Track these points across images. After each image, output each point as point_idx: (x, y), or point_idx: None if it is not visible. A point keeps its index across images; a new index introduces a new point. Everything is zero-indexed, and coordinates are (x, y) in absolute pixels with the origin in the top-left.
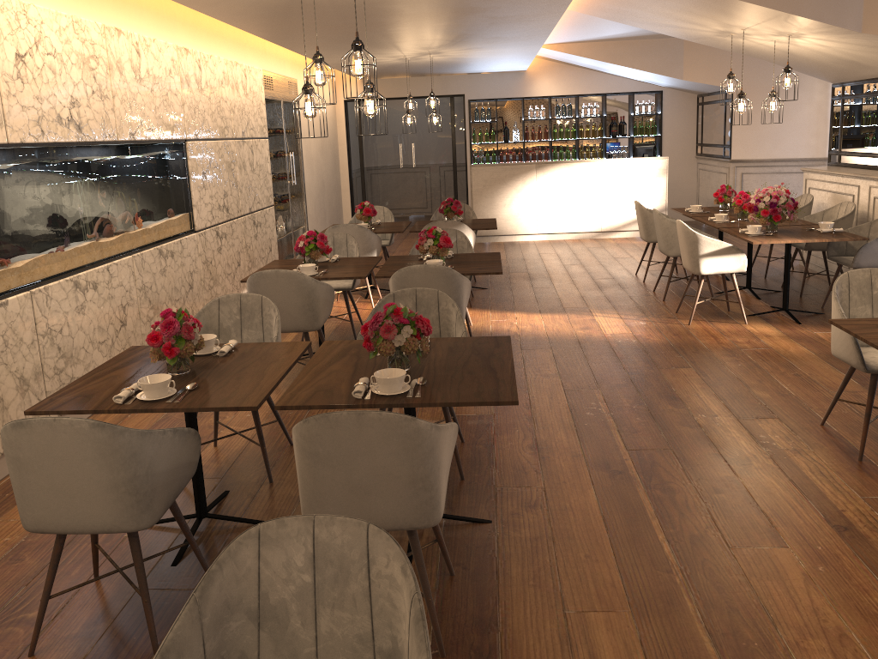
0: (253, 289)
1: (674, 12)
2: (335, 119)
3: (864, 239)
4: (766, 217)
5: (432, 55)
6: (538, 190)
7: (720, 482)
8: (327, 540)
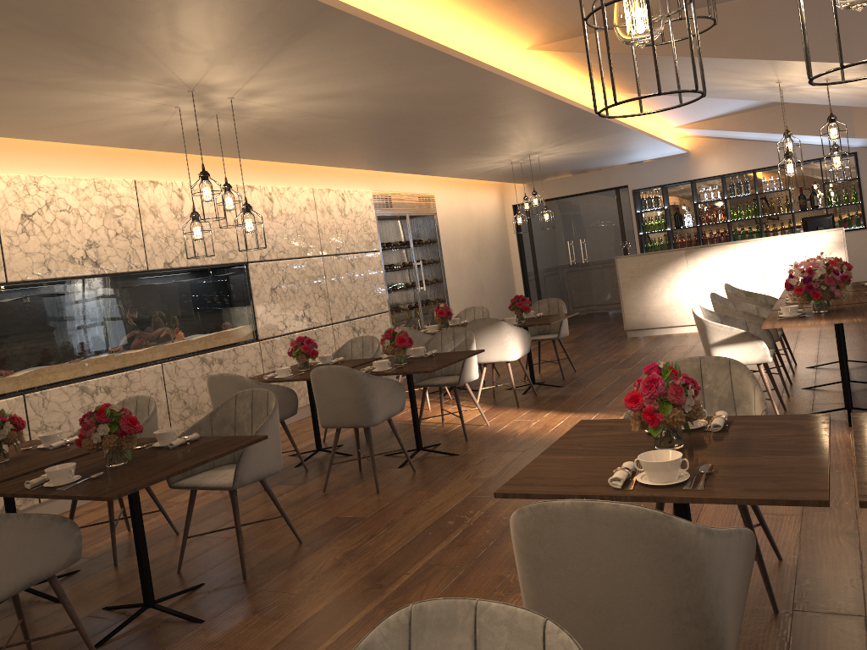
0: (209, 391)
1: (691, 78)
2: (504, 224)
3: None
4: (802, 295)
5: (536, 155)
6: (690, 278)
7: None
8: None
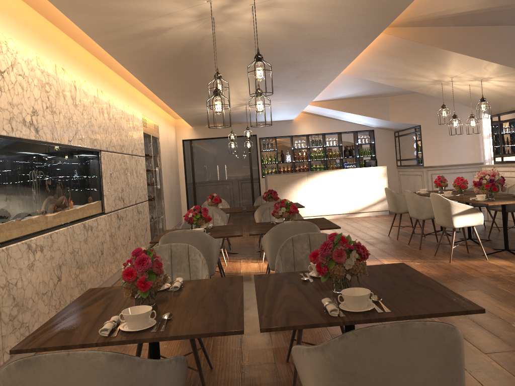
0: None
1: (410, 68)
2: (177, 151)
3: None
4: (488, 189)
5: (246, 105)
6: (309, 189)
7: None
8: None
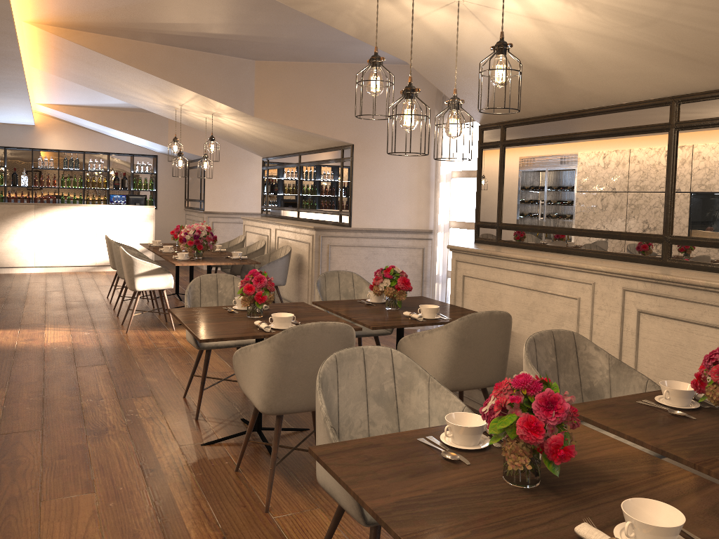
0: None
1: (125, 84)
2: None
3: (257, 263)
4: (192, 246)
5: None
6: (36, 228)
7: (69, 450)
8: None
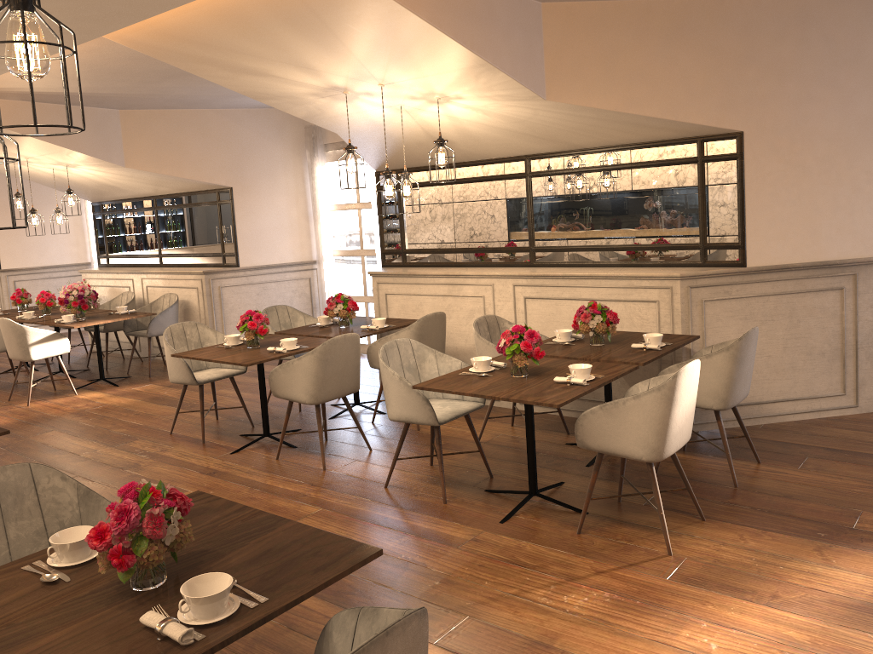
0: None
1: None
2: None
3: (154, 314)
4: (77, 307)
5: None
6: None
7: (127, 479)
8: (5, 480)
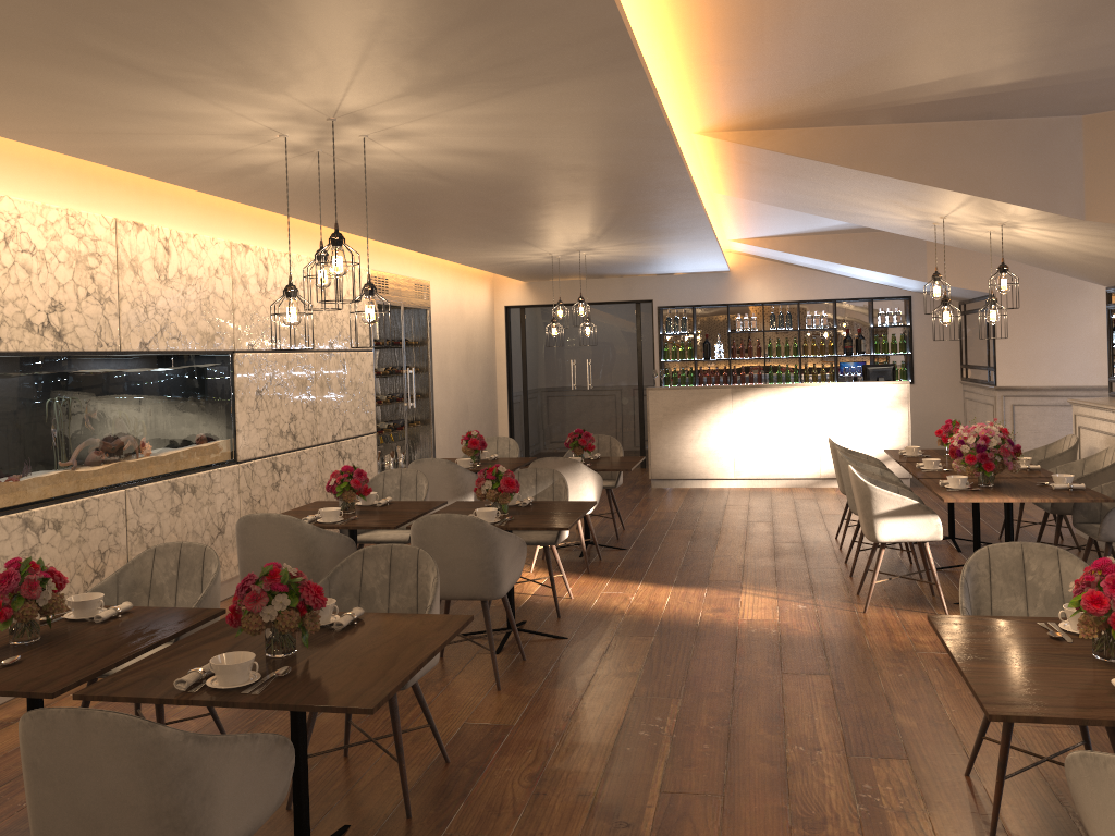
0: (240, 537)
1: (847, 197)
2: (493, 329)
3: (1107, 501)
4: (974, 465)
5: (584, 252)
6: (734, 422)
7: None
8: None
